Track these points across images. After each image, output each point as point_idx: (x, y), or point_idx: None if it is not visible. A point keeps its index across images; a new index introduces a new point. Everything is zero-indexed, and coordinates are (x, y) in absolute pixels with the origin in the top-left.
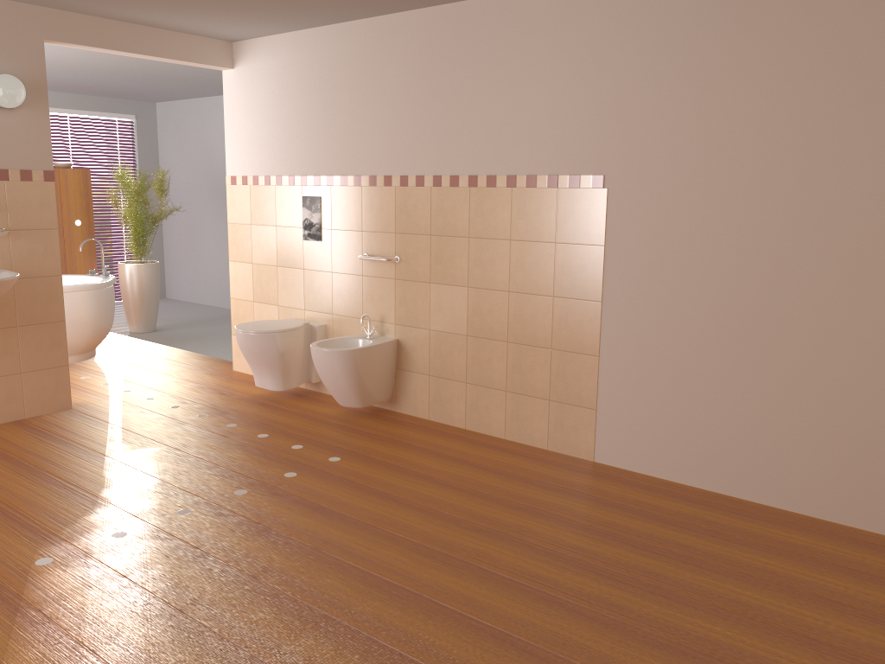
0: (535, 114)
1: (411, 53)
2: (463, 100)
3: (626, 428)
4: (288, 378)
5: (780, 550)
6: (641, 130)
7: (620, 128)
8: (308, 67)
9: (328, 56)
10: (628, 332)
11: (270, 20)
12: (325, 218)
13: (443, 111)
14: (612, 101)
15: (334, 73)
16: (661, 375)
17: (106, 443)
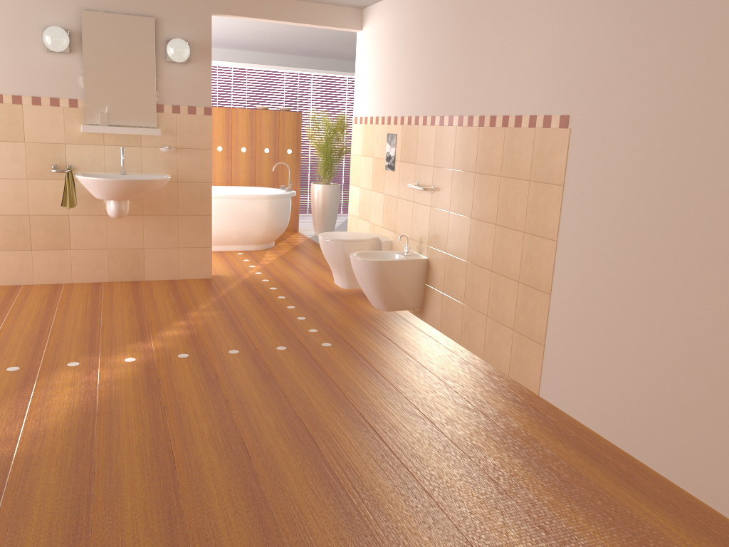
0: (526, 57)
1: (454, 6)
2: (482, 47)
3: (563, 369)
4: (353, 279)
5: (617, 522)
6: (600, 69)
7: (585, 67)
8: (398, 25)
9: (409, 15)
10: (573, 274)
11: None
12: (397, 152)
13: (469, 57)
14: (581, 40)
15: (411, 29)
16: (594, 322)
17: (201, 303)
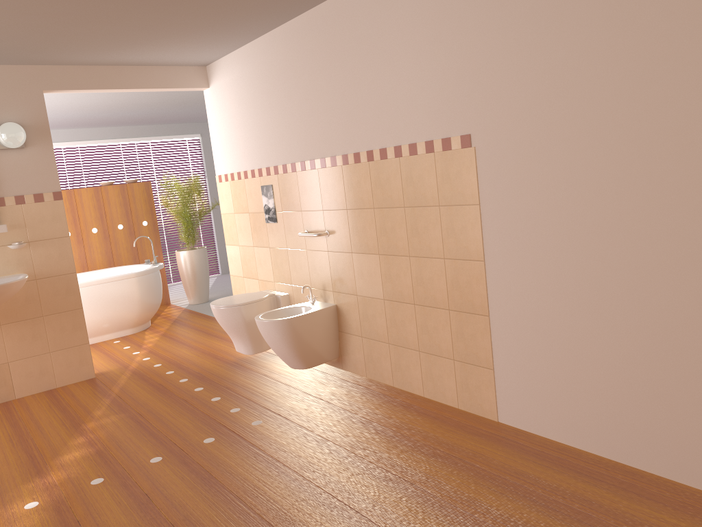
0: (408, 84)
1: (314, 48)
2: (354, 82)
3: (521, 389)
4: (257, 343)
5: None
6: (496, 83)
7: (478, 84)
8: (251, 76)
9: (262, 64)
10: (511, 290)
11: (209, 42)
12: (277, 202)
13: (342, 95)
14: (467, 59)
15: (268, 78)
16: (546, 334)
17: (94, 409)
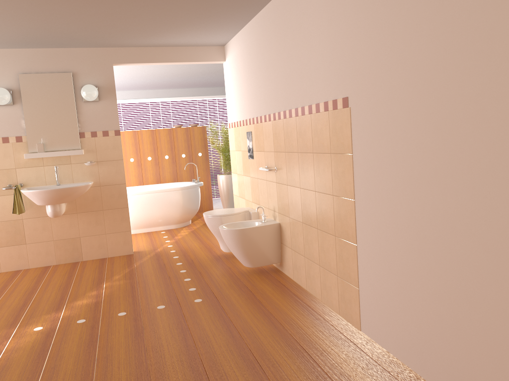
0: (316, 57)
1: (271, 31)
2: (289, 56)
3: (374, 307)
4: None
5: None
6: (362, 56)
7: (352, 56)
8: (243, 52)
9: (248, 43)
10: (369, 226)
11: (213, 29)
12: (253, 144)
13: (283, 66)
14: (347, 36)
15: (250, 53)
16: (388, 265)
17: (116, 274)
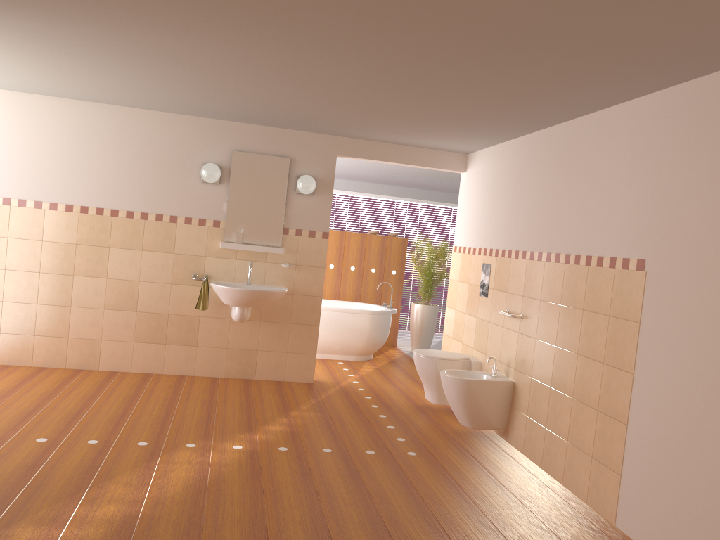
0: (608, 206)
1: (547, 158)
2: (569, 194)
3: (639, 500)
4: (442, 395)
5: None
6: (673, 221)
7: (659, 219)
8: (497, 170)
9: (507, 162)
10: (649, 406)
11: (468, 138)
12: (491, 280)
13: (558, 202)
14: (656, 195)
15: (508, 174)
16: (668, 455)
17: (302, 404)
